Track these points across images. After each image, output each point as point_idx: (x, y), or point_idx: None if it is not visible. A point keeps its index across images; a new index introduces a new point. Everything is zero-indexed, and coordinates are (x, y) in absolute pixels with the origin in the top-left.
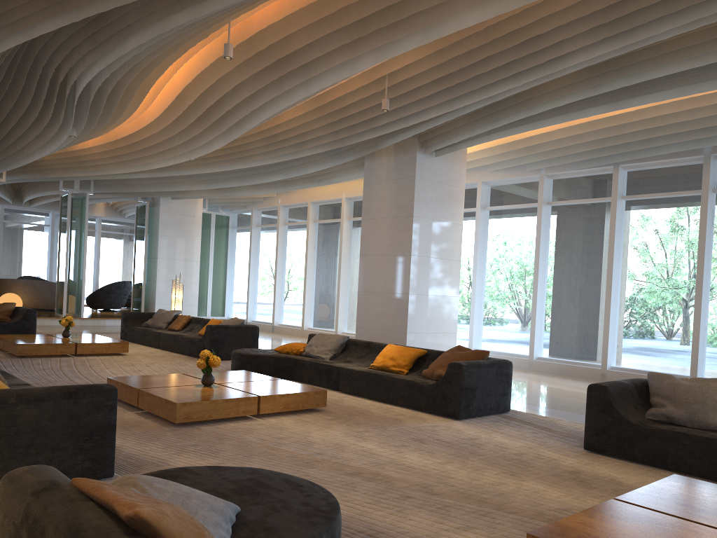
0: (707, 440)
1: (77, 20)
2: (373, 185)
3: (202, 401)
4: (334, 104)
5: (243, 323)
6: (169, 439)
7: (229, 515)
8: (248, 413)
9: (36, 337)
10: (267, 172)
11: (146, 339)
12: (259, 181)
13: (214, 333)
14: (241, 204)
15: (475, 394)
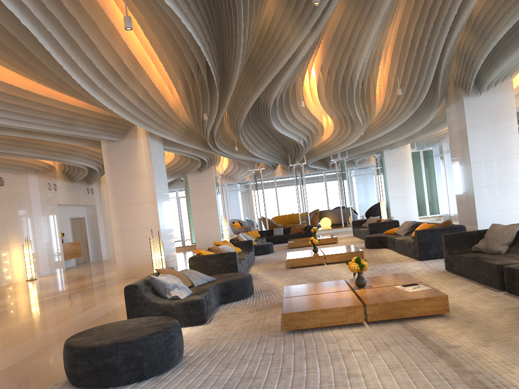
0: (467, 258)
1: (244, 117)
2: (450, 123)
3: (297, 258)
4: (396, 91)
5: (390, 220)
6: (277, 272)
7: (204, 278)
8: (320, 262)
9: (302, 238)
10: (415, 125)
11: (357, 234)
12: (415, 131)
13: (371, 227)
14: (434, 140)
15: (431, 246)
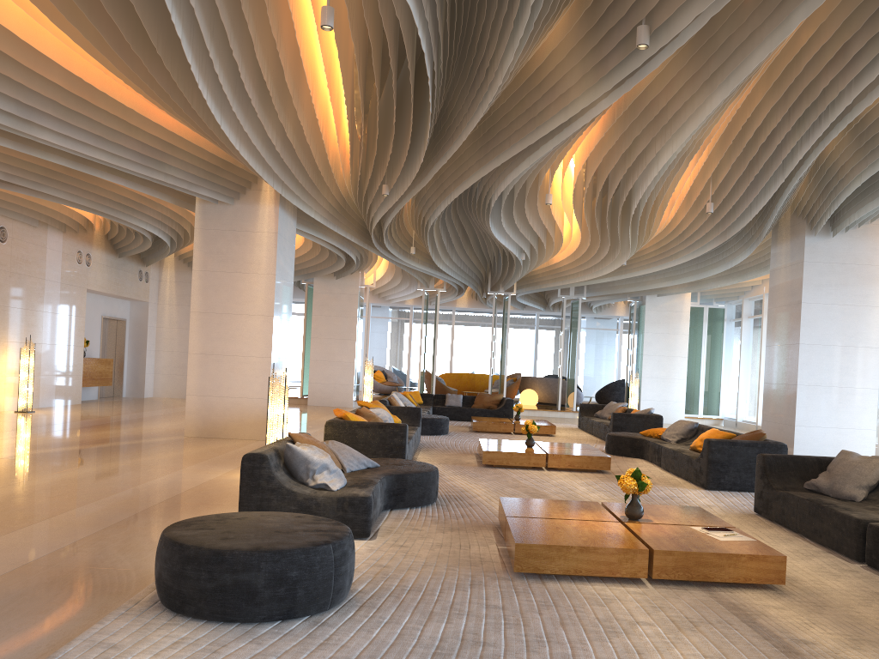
0: (800, 499)
1: (449, 203)
2: (775, 272)
3: (501, 451)
4: (699, 206)
5: (649, 413)
6: (466, 470)
7: (362, 461)
8: (537, 465)
9: (496, 419)
10: (711, 265)
11: (587, 426)
12: (708, 274)
13: (616, 420)
14: (731, 295)
15: (727, 468)
